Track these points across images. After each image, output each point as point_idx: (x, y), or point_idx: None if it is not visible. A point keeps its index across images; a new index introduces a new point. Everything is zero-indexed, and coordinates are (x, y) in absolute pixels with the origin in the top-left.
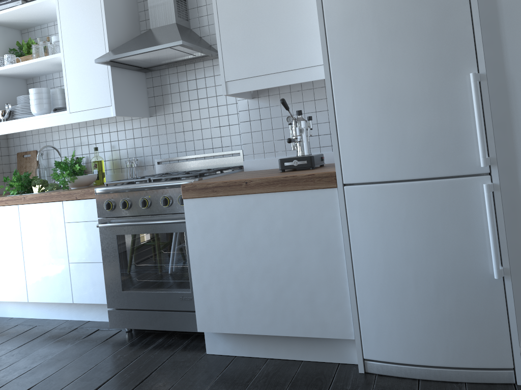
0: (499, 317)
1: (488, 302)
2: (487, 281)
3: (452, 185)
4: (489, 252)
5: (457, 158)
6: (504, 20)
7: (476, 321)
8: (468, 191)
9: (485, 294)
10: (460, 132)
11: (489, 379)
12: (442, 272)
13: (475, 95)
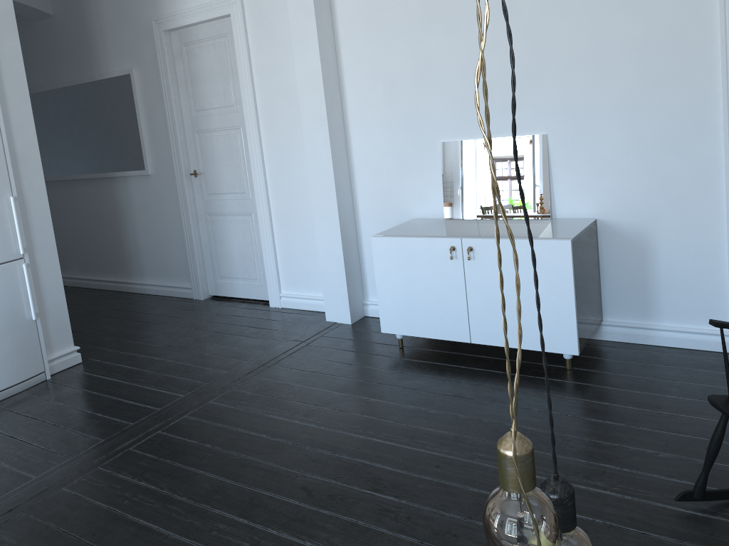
0: (36, 343)
1: (30, 336)
2: (28, 323)
3: (4, 268)
4: (27, 305)
5: (6, 250)
6: (20, 162)
7: (24, 350)
8: (14, 270)
9: (28, 332)
10: (6, 233)
11: (33, 383)
12: (3, 326)
13: (15, 210)
